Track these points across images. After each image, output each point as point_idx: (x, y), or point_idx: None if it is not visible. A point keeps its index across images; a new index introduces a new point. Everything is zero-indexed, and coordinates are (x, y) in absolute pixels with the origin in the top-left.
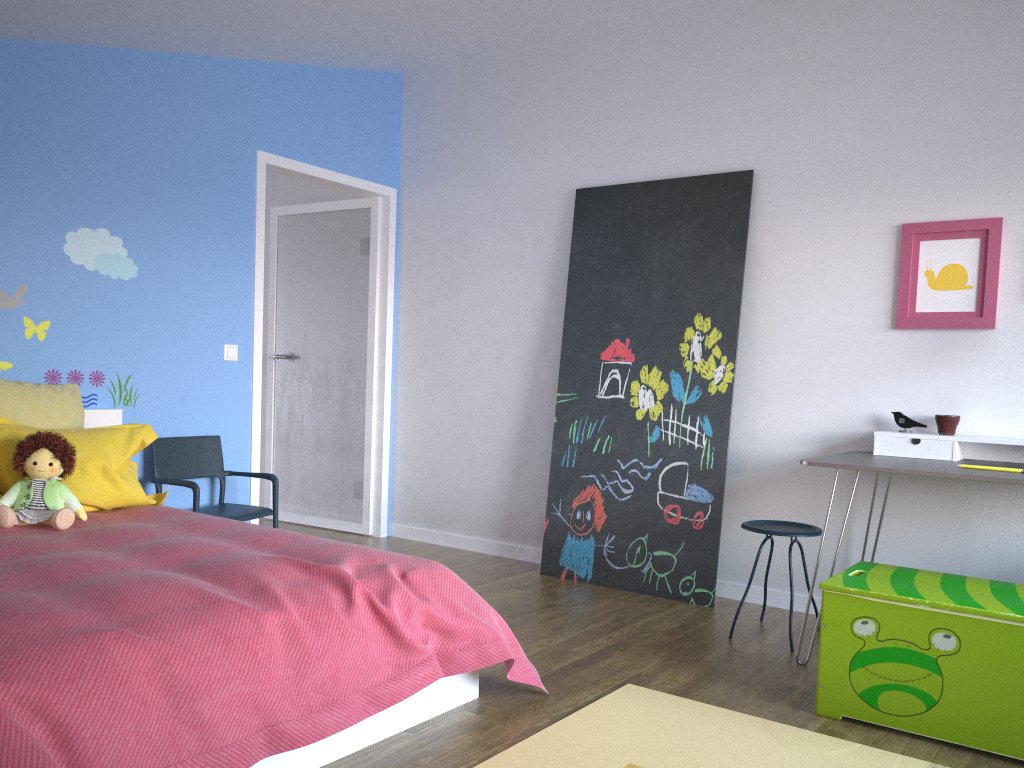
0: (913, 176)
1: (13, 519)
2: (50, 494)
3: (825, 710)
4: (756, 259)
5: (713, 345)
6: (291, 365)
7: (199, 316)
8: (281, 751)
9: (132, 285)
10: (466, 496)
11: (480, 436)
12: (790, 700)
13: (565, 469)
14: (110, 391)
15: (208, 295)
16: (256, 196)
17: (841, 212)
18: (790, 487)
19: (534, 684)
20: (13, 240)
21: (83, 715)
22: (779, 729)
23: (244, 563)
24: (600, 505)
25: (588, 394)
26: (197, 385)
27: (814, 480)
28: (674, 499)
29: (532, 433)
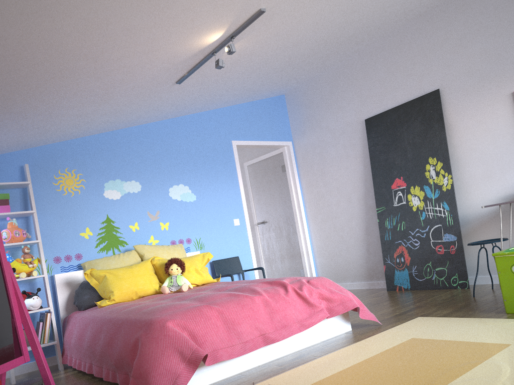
0: (512, 69)
1: (168, 290)
2: (178, 280)
3: (510, 310)
4: (450, 126)
5: (439, 169)
6: (264, 226)
7: (221, 210)
8: (268, 344)
9: (195, 203)
10: (348, 265)
11: (348, 236)
12: (495, 311)
13: (387, 241)
14: (194, 245)
15: (223, 201)
16: (234, 158)
17: (484, 95)
18: (494, 225)
19: (373, 320)
20: (152, 195)
21: (198, 329)
22: (485, 320)
23: (247, 285)
24: (406, 253)
25: (389, 205)
26: (226, 237)
27: (504, 218)
28: (439, 242)
29: (370, 229)
